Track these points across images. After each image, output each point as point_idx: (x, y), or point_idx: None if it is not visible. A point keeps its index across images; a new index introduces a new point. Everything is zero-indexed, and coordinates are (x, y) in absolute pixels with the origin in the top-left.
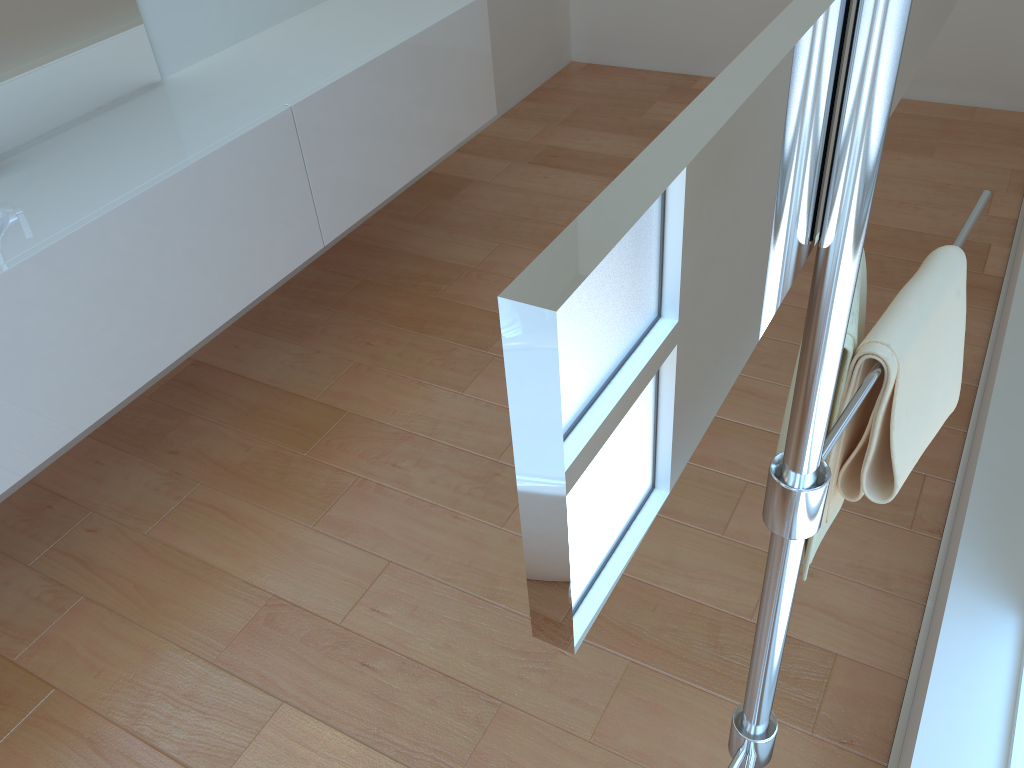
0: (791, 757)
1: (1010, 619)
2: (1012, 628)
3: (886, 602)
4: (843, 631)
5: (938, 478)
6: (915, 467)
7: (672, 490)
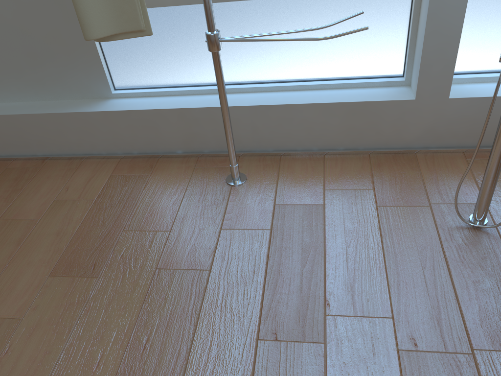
0: (162, 177)
1: (112, 100)
2: (116, 99)
3: (83, 167)
4: (99, 175)
5: (10, 164)
6: (0, 170)
7: (0, 246)
